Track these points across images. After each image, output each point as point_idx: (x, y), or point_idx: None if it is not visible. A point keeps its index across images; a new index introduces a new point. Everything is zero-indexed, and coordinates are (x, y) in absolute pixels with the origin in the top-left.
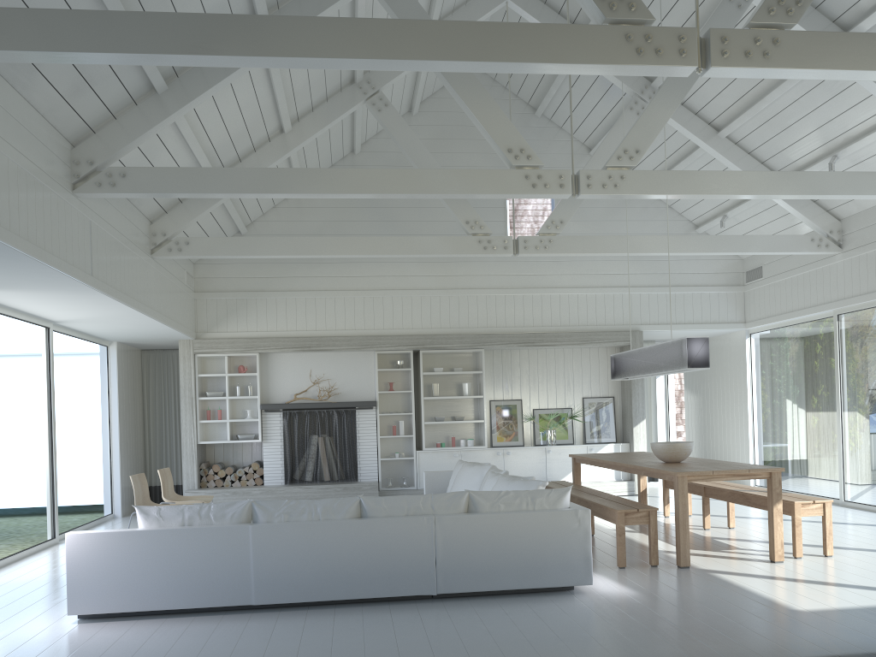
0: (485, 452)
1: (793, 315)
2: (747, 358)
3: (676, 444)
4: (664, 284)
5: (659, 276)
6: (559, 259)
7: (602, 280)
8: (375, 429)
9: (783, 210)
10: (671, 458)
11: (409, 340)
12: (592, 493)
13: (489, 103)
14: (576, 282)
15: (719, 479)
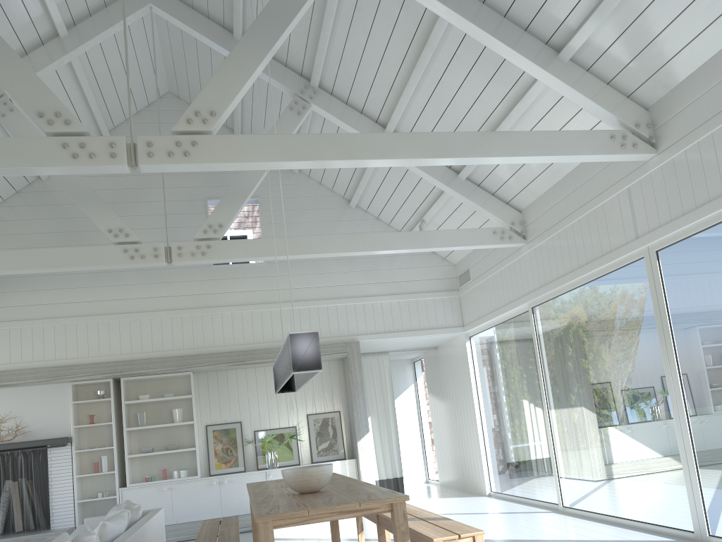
0: (199, 482)
1: (497, 313)
2: (469, 361)
3: (304, 470)
4: (378, 293)
5: (372, 286)
6: (268, 274)
7: (314, 292)
8: (71, 468)
9: (470, 207)
10: (303, 487)
11: (105, 367)
12: (222, 539)
13: (12, 60)
14: (287, 297)
15: (321, 520)
